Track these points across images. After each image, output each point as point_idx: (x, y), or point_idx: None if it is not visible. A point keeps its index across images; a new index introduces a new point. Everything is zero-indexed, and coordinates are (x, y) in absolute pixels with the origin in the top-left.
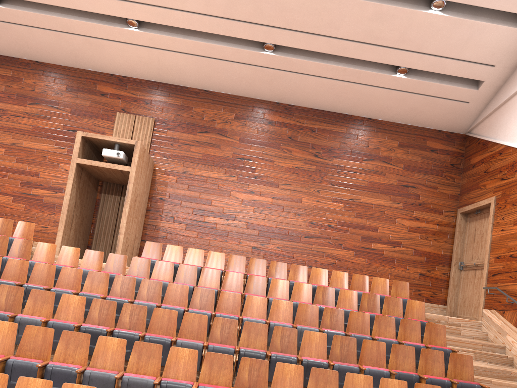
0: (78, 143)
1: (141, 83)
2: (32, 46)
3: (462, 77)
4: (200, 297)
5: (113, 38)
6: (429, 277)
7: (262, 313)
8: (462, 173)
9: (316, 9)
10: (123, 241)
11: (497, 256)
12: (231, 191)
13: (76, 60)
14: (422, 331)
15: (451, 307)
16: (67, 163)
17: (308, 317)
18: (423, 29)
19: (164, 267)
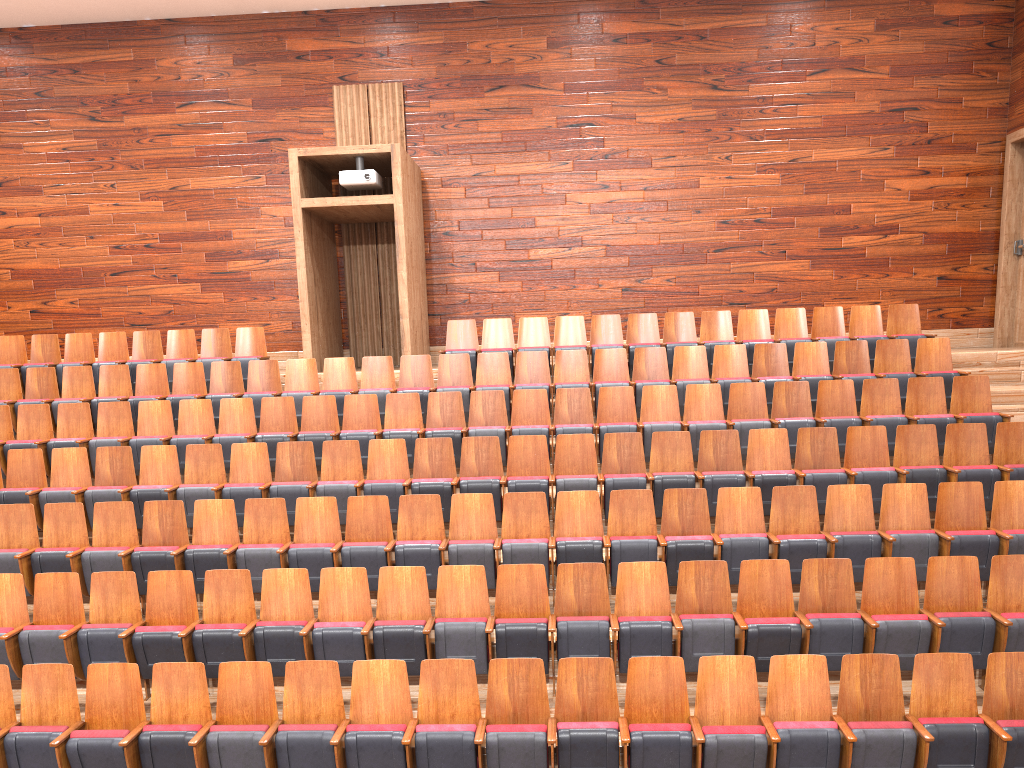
0: (295, 172)
1: (362, 16)
2: None
3: None
4: (568, 403)
5: None
6: (957, 281)
7: (673, 411)
8: (1012, 57)
9: None
10: (410, 328)
11: None
12: (568, 193)
13: (238, 1)
14: (949, 389)
15: (1002, 330)
16: (272, 203)
17: (748, 403)
18: None
19: (493, 362)
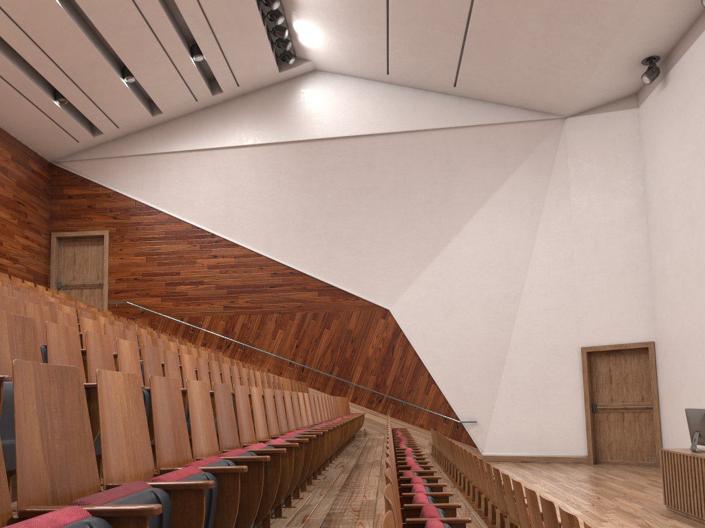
0: None
1: None
2: None
3: (85, 122)
4: None
5: None
6: None
7: None
8: (51, 199)
9: (60, 32)
10: None
11: (118, 278)
12: None
13: None
14: None
15: None
16: None
17: None
18: (108, 87)
19: None
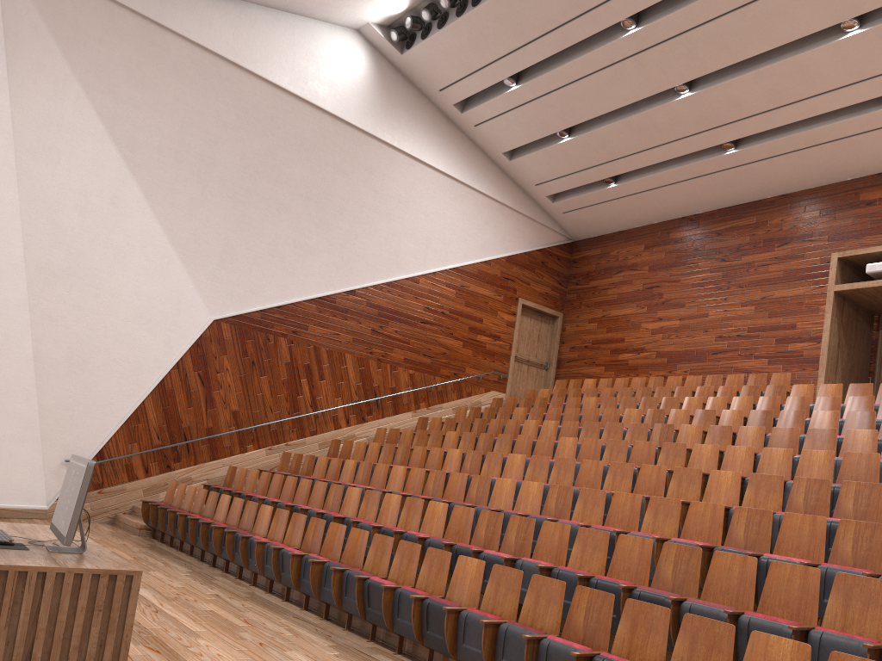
0: (833, 268)
1: None
2: (773, 179)
3: None
4: None
5: (870, 127)
6: None
7: None
8: None
9: None
10: None
11: None
12: None
13: (828, 174)
14: None
15: None
16: None
17: None
18: None
19: None
